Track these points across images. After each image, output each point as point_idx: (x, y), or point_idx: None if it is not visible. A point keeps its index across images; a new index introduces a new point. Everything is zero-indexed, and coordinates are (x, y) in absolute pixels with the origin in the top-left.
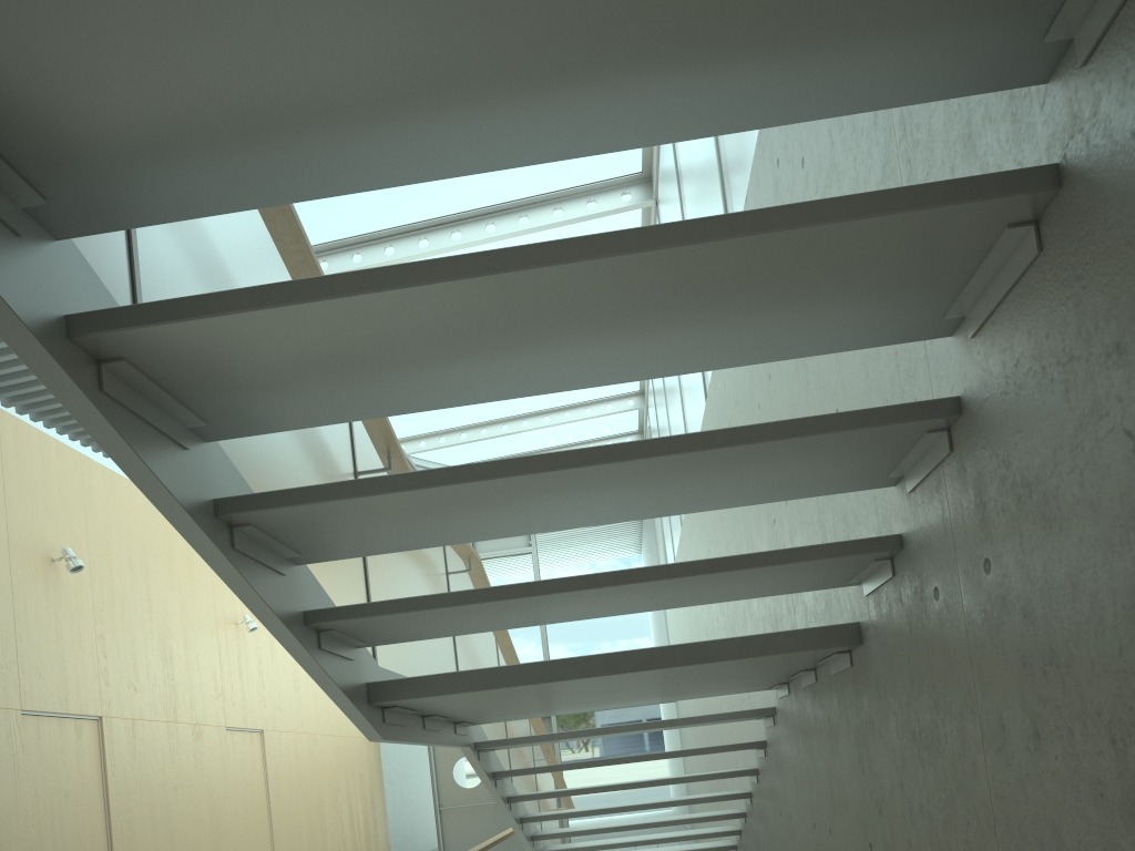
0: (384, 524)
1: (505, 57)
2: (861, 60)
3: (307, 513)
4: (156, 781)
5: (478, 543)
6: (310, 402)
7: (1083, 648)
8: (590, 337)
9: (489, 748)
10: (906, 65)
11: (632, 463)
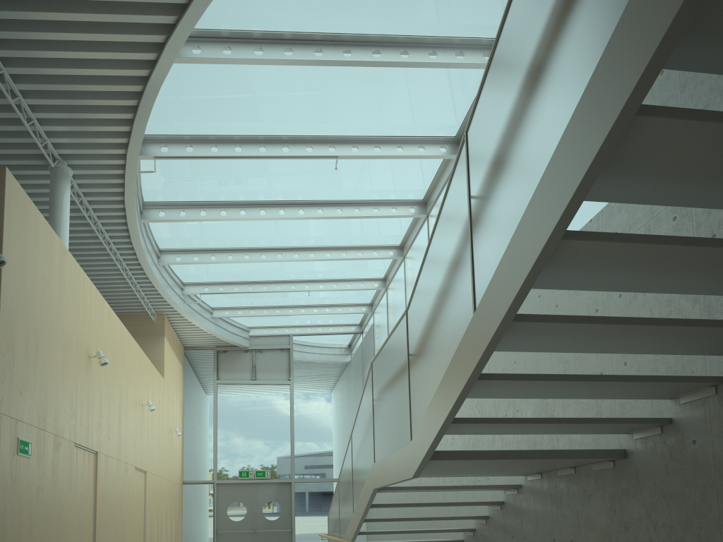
0: (506, 389)
1: (683, 274)
2: None
3: (496, 382)
4: (111, 494)
5: (258, 374)
6: (524, 345)
7: None
8: (633, 341)
9: (382, 490)
10: None
11: (617, 382)
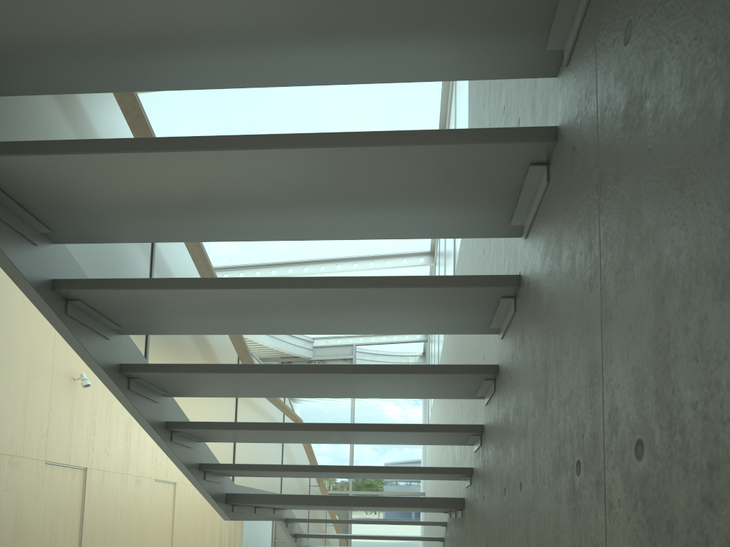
0: (238, 436)
1: (291, 315)
2: (422, 325)
3: (205, 431)
4: (111, 507)
5: None
6: (212, 392)
7: (493, 545)
8: (326, 387)
9: (292, 522)
10: (440, 327)
11: (344, 431)
